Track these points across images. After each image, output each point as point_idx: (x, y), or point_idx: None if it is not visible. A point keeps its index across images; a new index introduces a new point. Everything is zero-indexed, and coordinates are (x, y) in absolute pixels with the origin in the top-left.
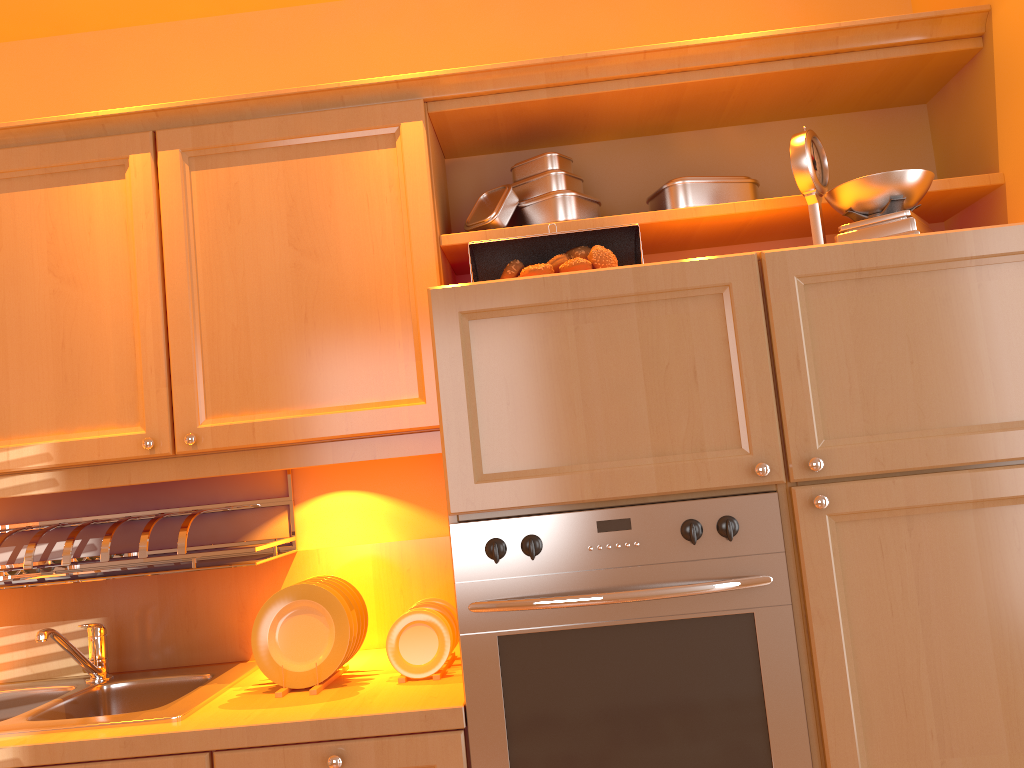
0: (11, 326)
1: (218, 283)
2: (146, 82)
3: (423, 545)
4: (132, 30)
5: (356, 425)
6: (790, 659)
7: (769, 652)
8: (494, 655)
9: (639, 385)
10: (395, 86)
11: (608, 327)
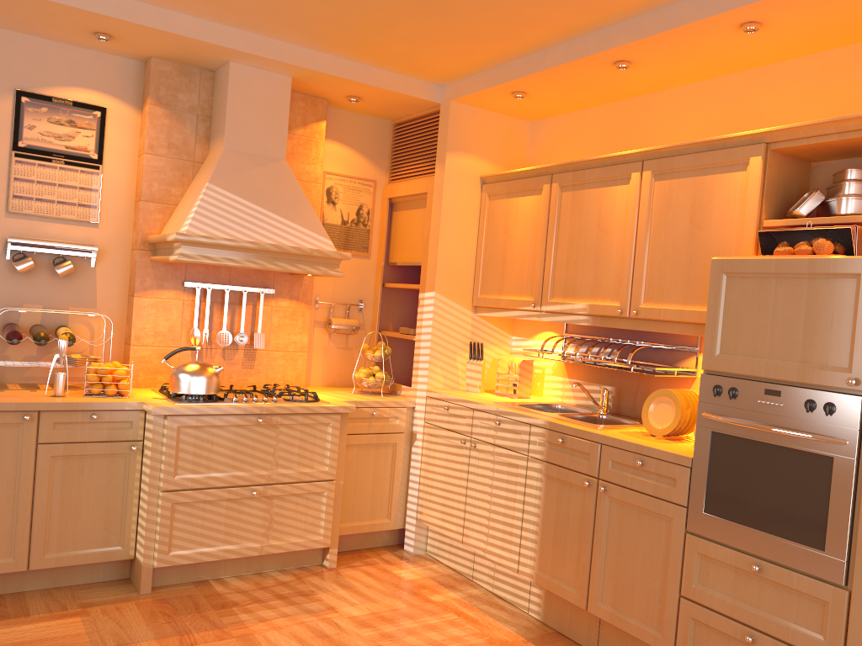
0: (581, 250)
1: (657, 238)
2: (667, 120)
3: None
4: (665, 91)
5: (702, 318)
6: (847, 487)
7: (837, 480)
8: (708, 439)
9: (800, 323)
10: (750, 136)
11: (791, 289)
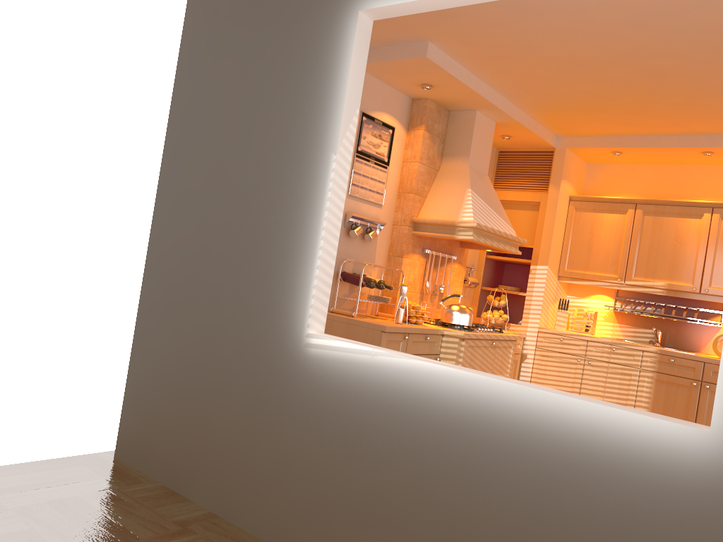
0: (660, 251)
1: (722, 251)
2: (703, 182)
3: None
4: (702, 166)
5: None
6: None
7: None
8: None
9: None
10: None
11: None
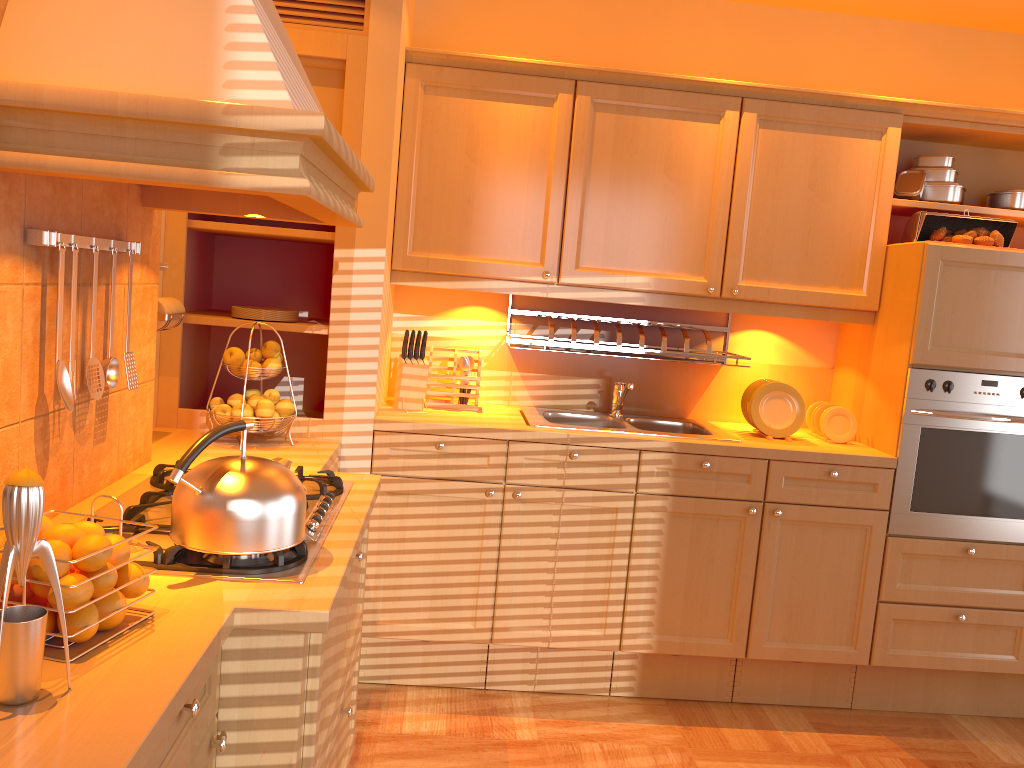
0: (636, 202)
1: (762, 201)
2: (684, 38)
3: (799, 370)
4: None
5: (826, 300)
6: None
7: None
8: (917, 436)
9: (1018, 315)
10: (890, 103)
11: (1010, 282)
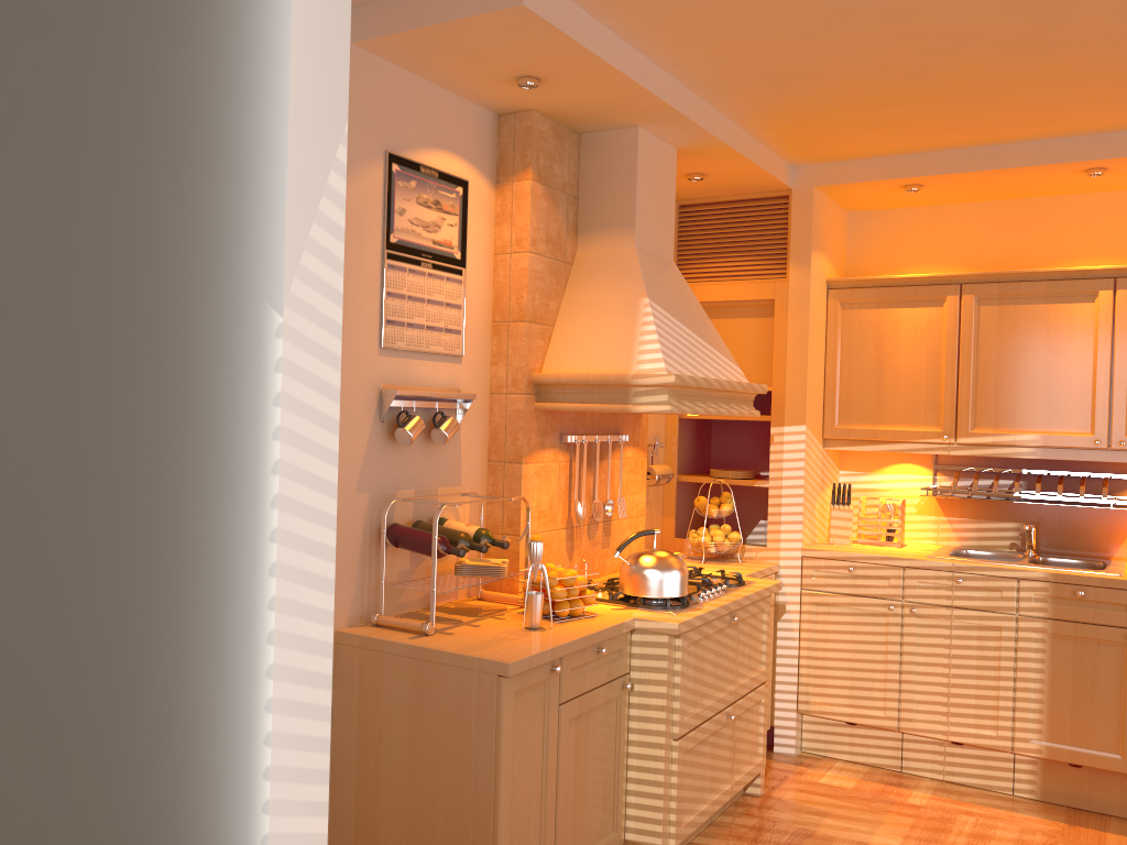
0: (1020, 373)
1: None
2: (1079, 228)
3: None
4: (1073, 196)
5: None
6: None
7: None
8: None
9: None
10: None
11: None
